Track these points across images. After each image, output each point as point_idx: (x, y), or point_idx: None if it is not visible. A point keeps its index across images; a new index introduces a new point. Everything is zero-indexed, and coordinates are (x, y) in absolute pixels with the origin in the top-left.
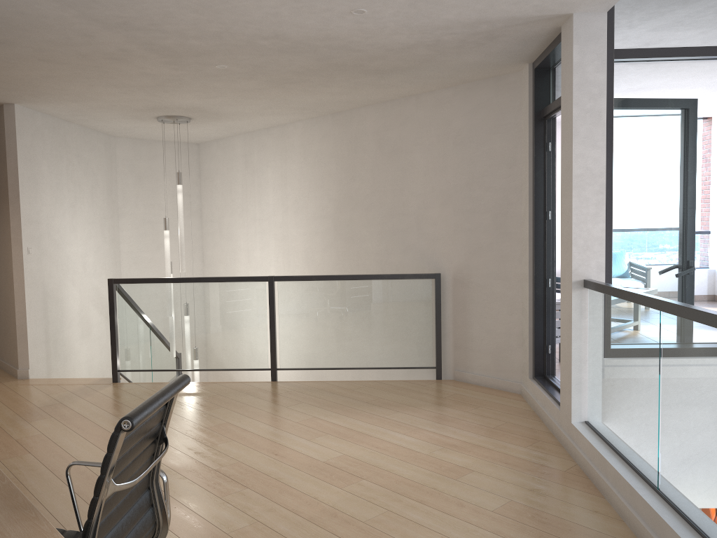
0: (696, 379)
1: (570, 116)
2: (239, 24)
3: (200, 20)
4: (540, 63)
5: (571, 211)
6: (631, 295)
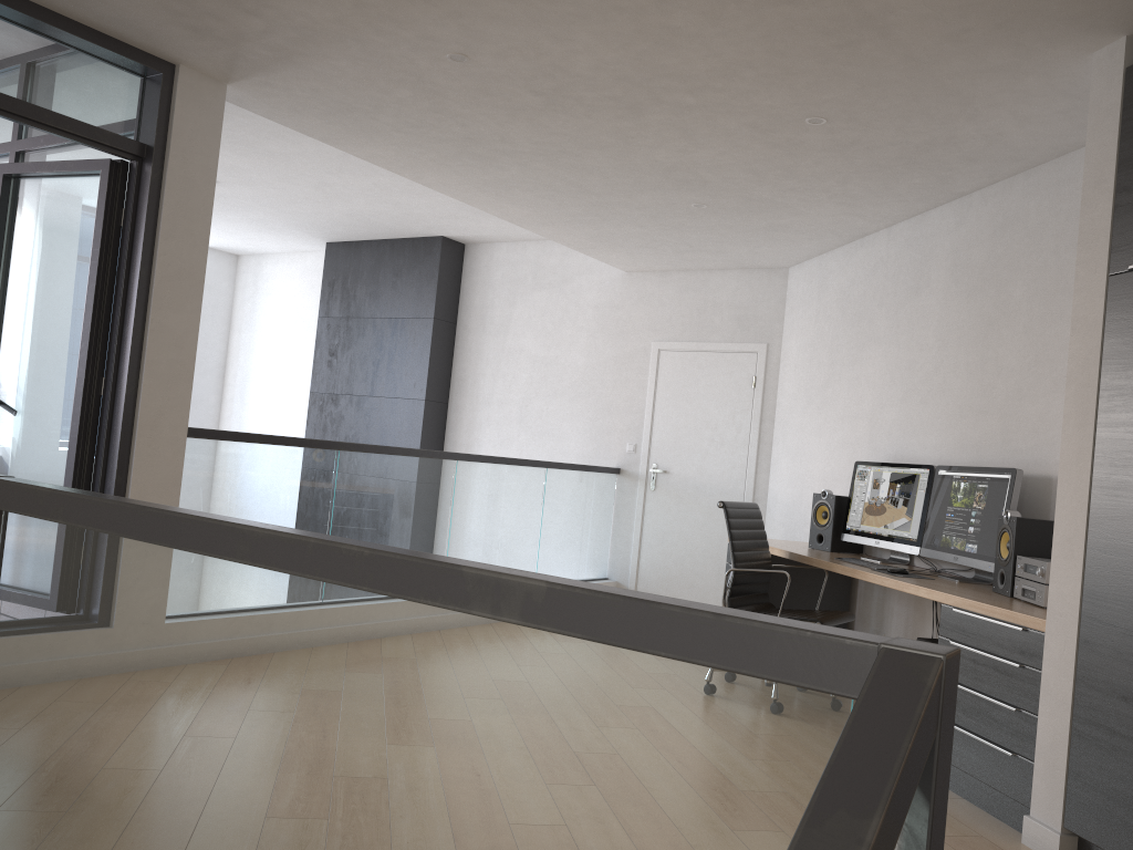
0: (375, 494)
1: (203, 209)
2: (592, 9)
3: (658, 11)
4: (21, 13)
5: (195, 336)
6: (301, 441)
